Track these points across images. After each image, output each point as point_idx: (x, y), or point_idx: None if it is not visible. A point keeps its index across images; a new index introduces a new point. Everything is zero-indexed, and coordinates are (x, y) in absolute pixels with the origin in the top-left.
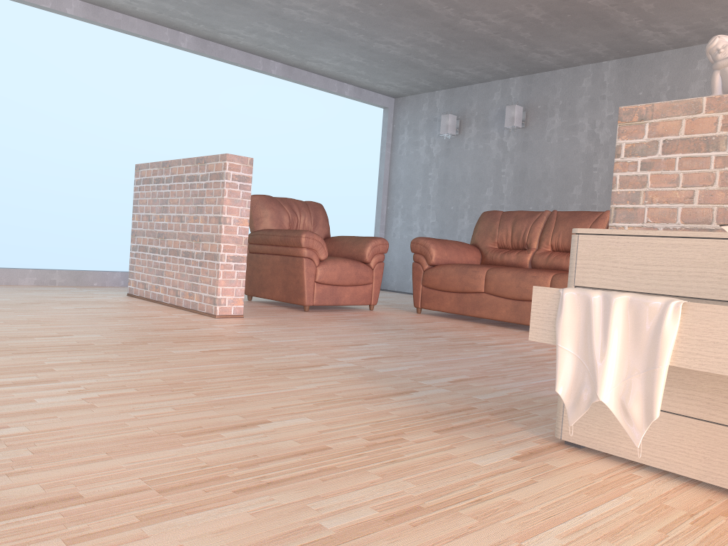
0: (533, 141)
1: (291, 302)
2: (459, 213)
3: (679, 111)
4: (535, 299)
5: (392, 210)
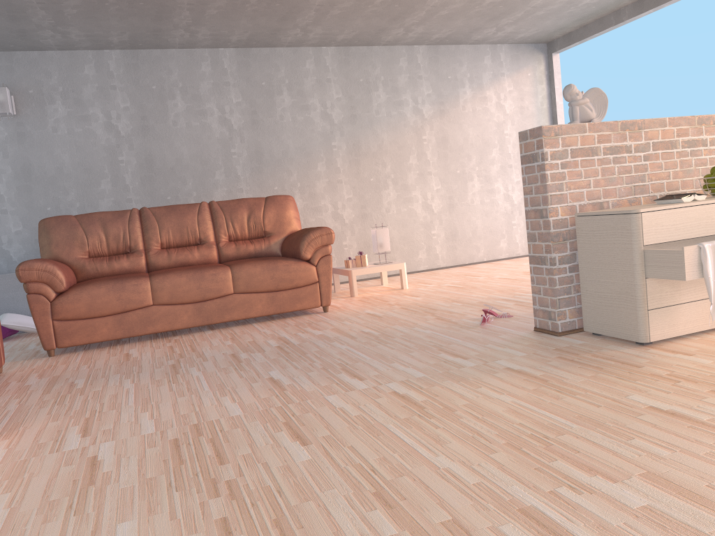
0: (33, 131)
1: None
2: None
3: (575, 131)
4: (686, 255)
5: None
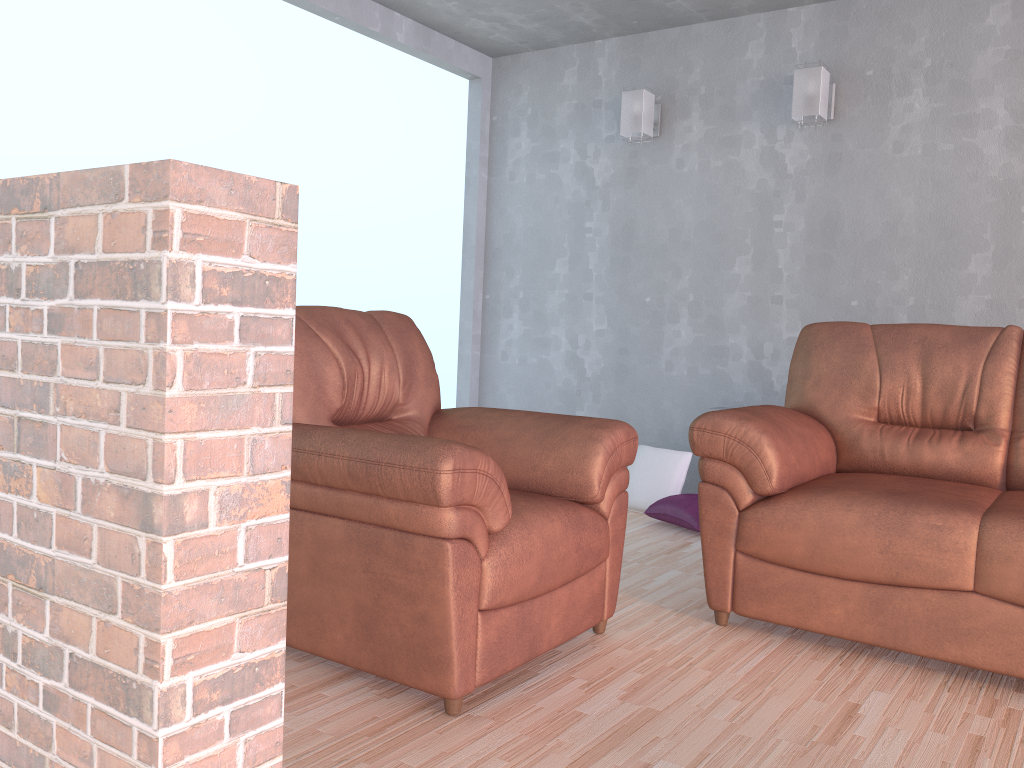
0: (856, 151)
1: (392, 678)
2: (667, 312)
3: None
4: None
5: (498, 301)
